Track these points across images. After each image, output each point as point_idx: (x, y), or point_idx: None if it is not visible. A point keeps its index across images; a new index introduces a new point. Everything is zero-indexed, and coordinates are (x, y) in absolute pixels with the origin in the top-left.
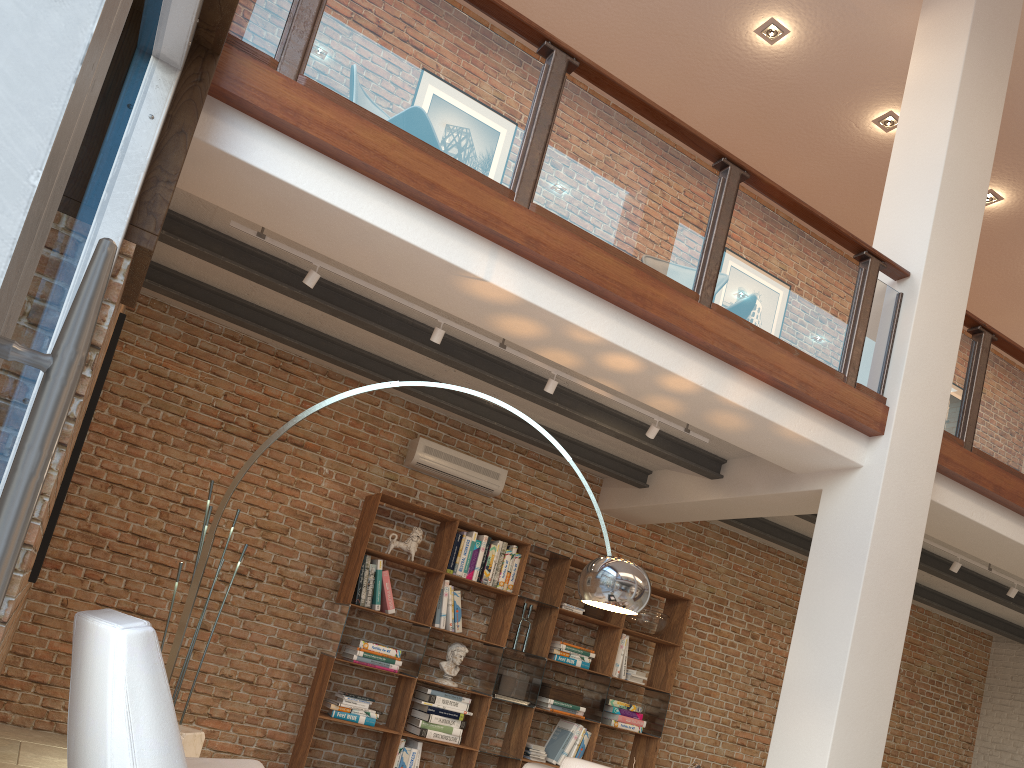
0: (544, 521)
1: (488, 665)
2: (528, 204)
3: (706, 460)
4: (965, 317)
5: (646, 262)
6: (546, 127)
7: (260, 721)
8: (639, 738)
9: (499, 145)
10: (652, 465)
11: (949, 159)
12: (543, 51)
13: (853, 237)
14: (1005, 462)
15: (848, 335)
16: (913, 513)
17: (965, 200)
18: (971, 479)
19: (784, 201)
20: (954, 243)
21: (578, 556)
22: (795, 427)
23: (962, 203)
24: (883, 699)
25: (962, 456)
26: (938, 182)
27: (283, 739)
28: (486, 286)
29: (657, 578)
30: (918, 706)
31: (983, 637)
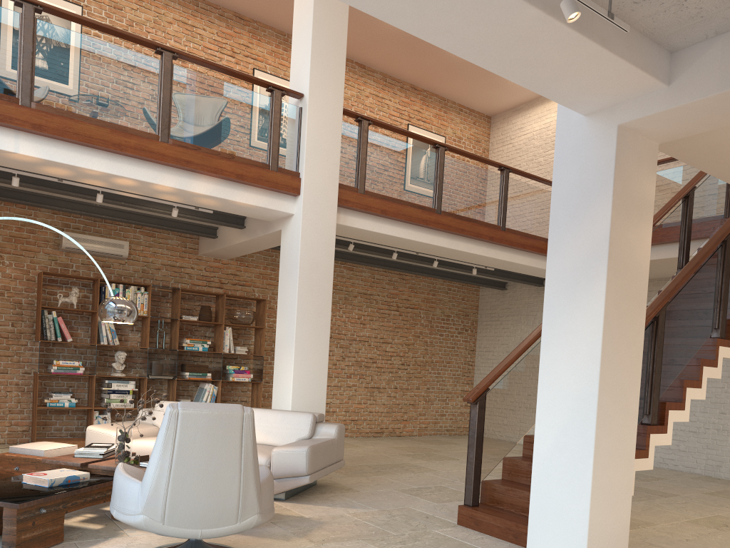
0: (164, 268)
1: (143, 360)
2: (30, 103)
3: (233, 219)
4: (349, 113)
5: (120, 122)
6: (30, 53)
7: (6, 417)
8: (253, 384)
9: (2, 70)
10: (215, 224)
11: (316, 18)
12: (17, 4)
13: (259, 80)
14: (391, 195)
15: (268, 140)
16: (325, 236)
17: (331, 42)
18: (365, 209)
19: (208, 66)
20: (328, 71)
21: (192, 285)
22: (244, 200)
23: (330, 45)
24: (323, 339)
25: (356, 197)
26: (311, 35)
27: (24, 424)
28: (19, 155)
29: (249, 289)
30: (436, 335)
31: (474, 287)
